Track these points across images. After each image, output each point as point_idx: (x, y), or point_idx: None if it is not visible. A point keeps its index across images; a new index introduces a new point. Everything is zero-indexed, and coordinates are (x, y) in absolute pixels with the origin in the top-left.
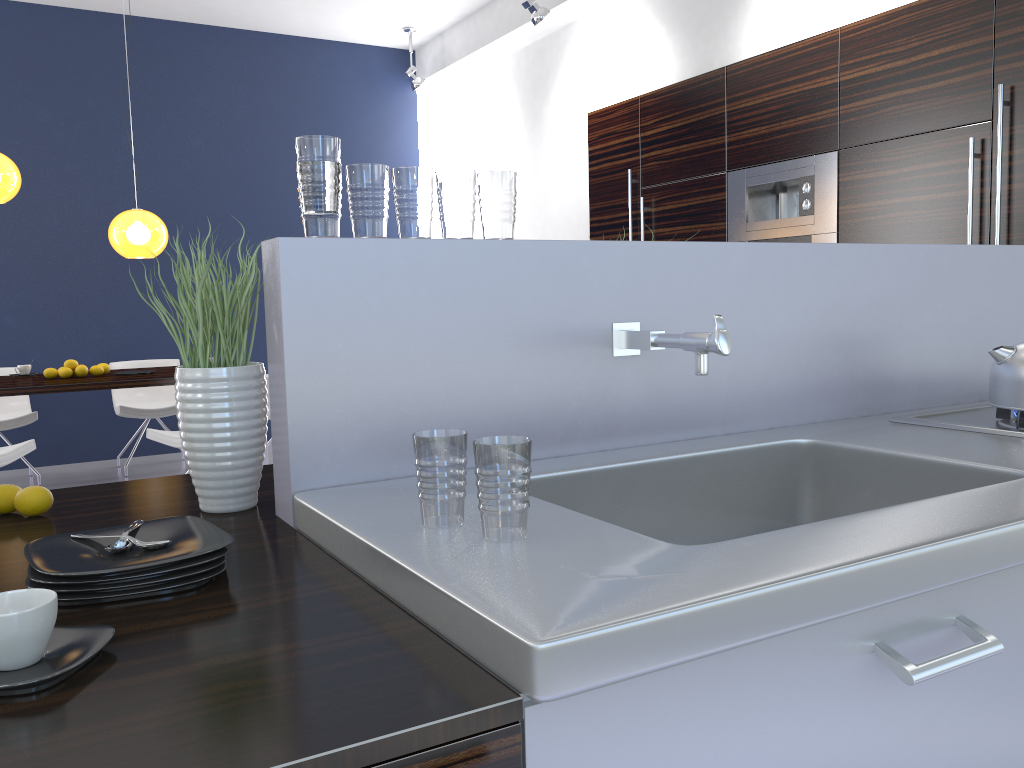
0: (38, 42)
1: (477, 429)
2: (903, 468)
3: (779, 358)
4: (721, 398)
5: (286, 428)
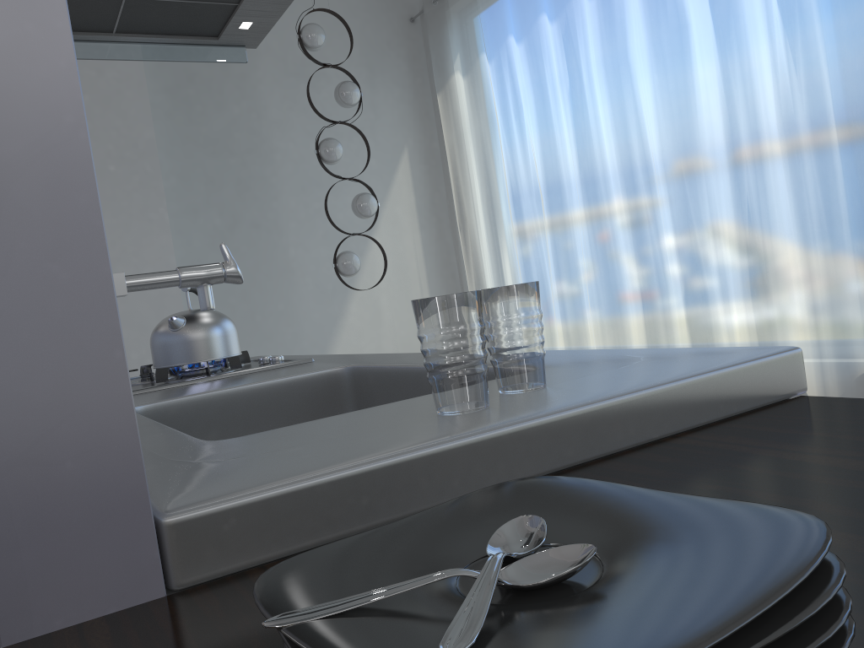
0: None
1: None
2: (245, 398)
3: None
4: None
5: (119, 376)
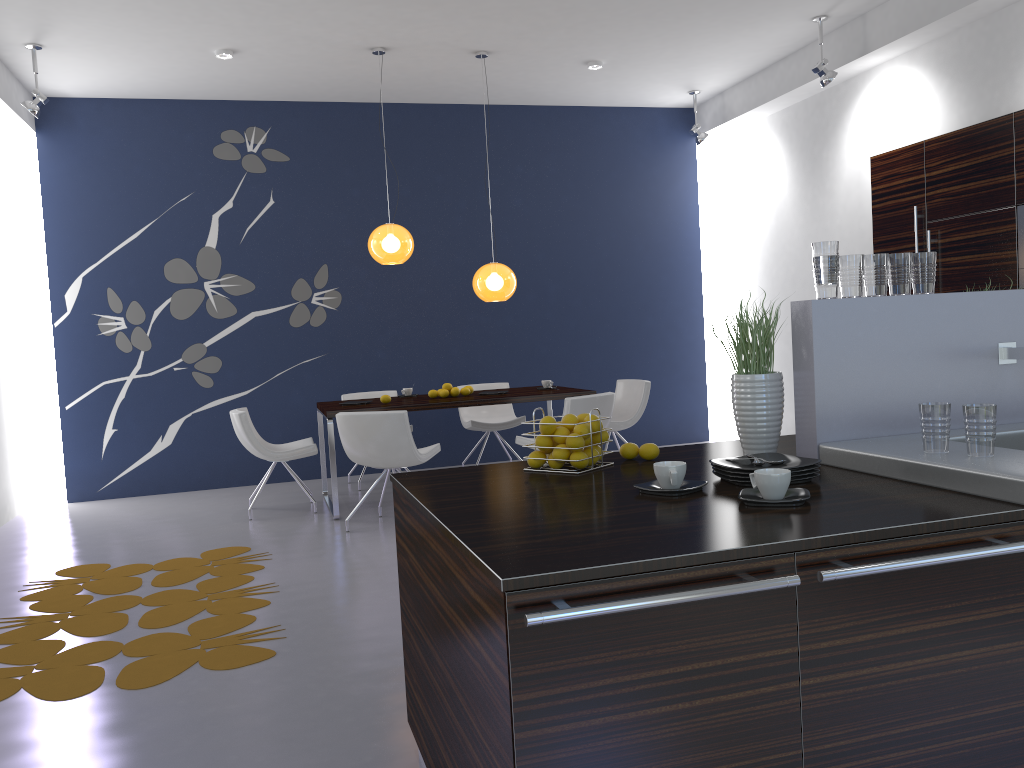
0: (401, 133)
1: (916, 409)
2: None
3: None
4: None
5: (813, 407)
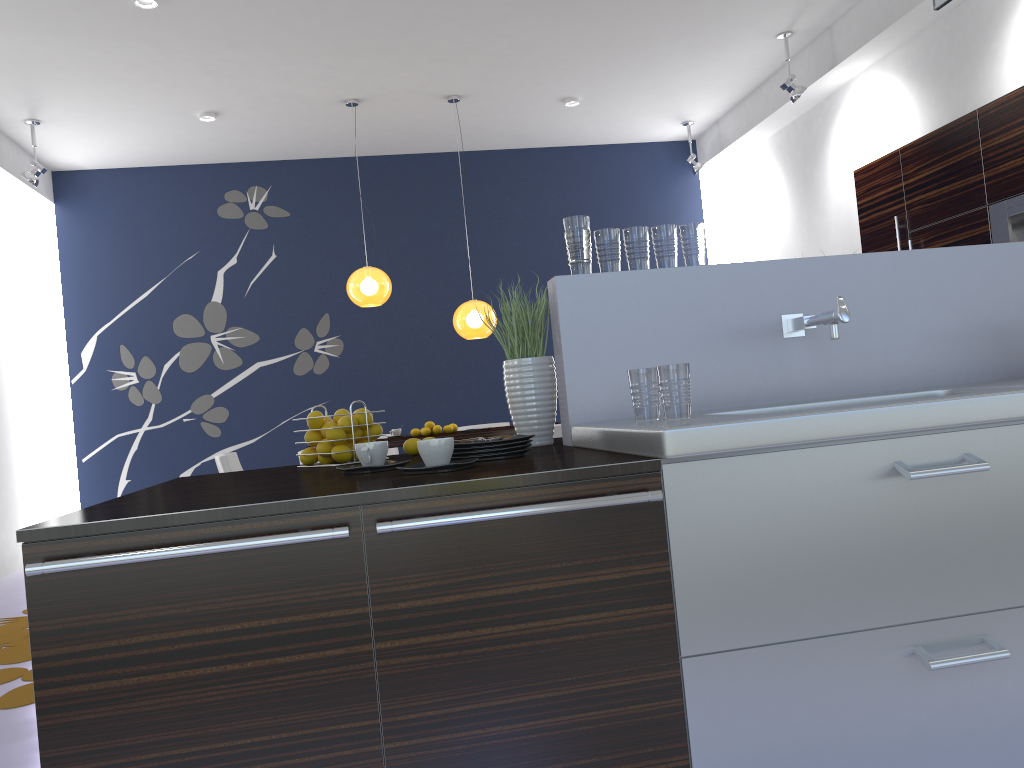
0: (398, 183)
1: None
2: None
3: (928, 335)
4: (877, 365)
5: (565, 387)
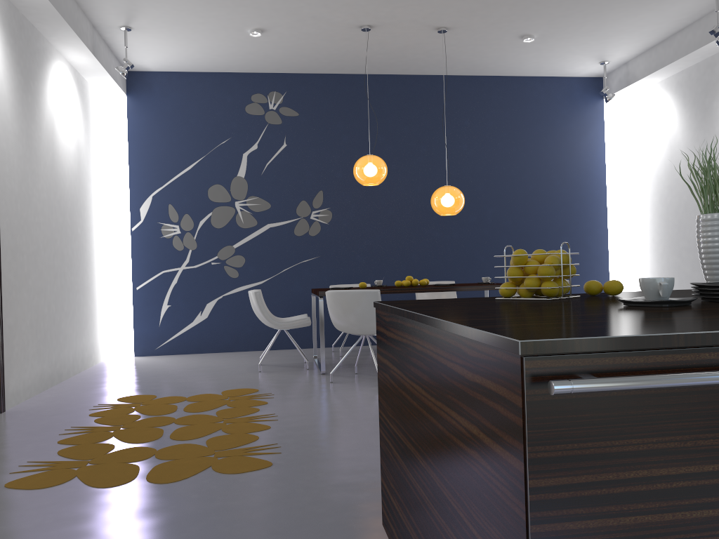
0: (379, 96)
1: None
2: None
3: None
4: None
5: None
